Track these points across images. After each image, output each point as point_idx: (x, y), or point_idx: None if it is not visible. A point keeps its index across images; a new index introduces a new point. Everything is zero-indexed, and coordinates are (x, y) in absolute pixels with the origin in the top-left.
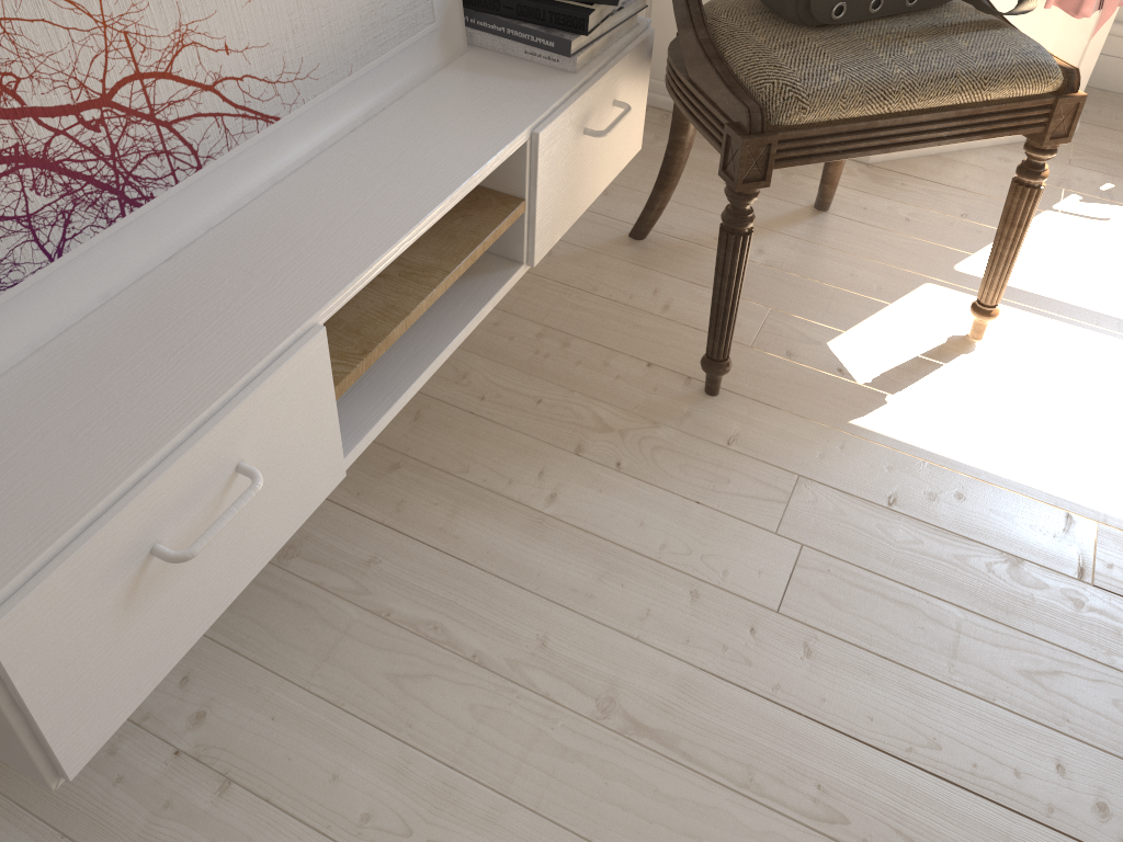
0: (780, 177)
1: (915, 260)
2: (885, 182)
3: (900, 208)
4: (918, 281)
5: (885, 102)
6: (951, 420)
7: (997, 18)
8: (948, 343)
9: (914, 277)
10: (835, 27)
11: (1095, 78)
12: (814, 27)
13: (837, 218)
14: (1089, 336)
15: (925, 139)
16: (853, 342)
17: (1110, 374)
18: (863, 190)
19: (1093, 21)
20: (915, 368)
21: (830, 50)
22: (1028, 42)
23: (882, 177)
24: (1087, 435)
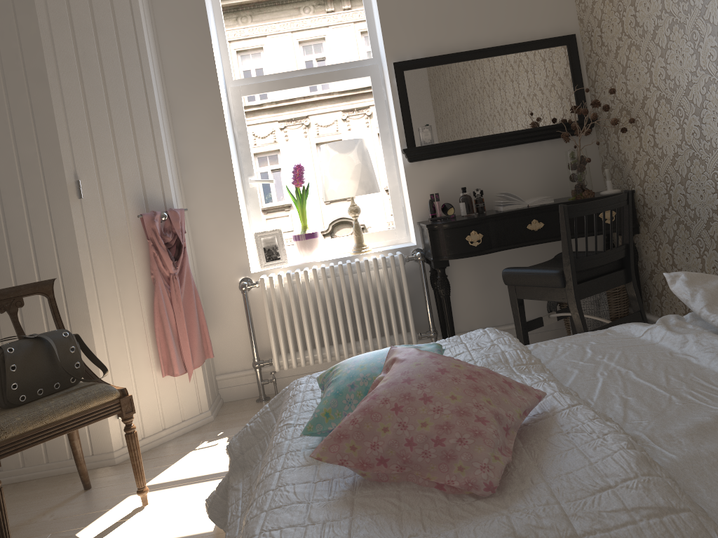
0: (70, 485)
1: (127, 489)
2: (122, 468)
3: (126, 474)
4: (126, 496)
5: (43, 420)
6: (125, 536)
7: (102, 382)
8: (132, 511)
9: (124, 495)
10: (25, 404)
11: (226, 398)
12: (16, 407)
13: (94, 489)
14: (195, 484)
15: (69, 429)
16: (88, 528)
17: (199, 493)
18: (110, 474)
19: (194, 376)
20: (114, 526)
21: (19, 411)
22: (103, 385)
23: (121, 466)
24: (182, 516)
